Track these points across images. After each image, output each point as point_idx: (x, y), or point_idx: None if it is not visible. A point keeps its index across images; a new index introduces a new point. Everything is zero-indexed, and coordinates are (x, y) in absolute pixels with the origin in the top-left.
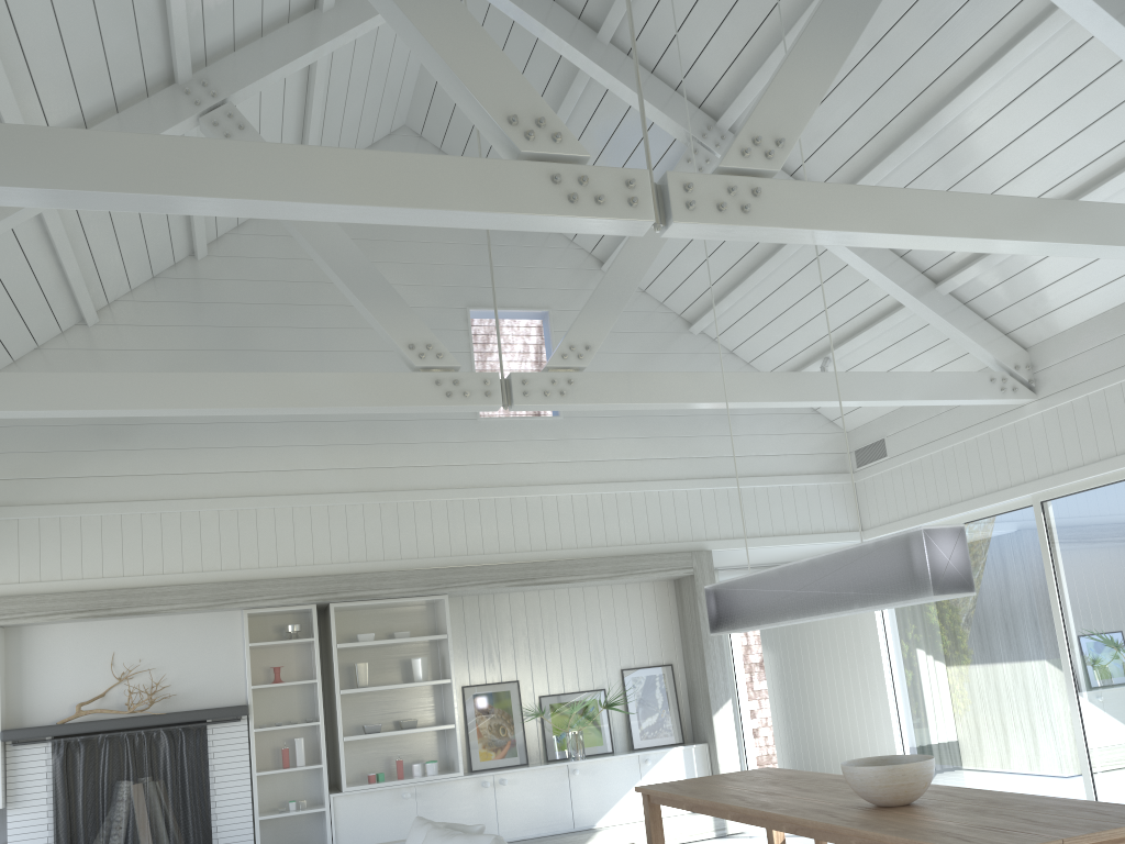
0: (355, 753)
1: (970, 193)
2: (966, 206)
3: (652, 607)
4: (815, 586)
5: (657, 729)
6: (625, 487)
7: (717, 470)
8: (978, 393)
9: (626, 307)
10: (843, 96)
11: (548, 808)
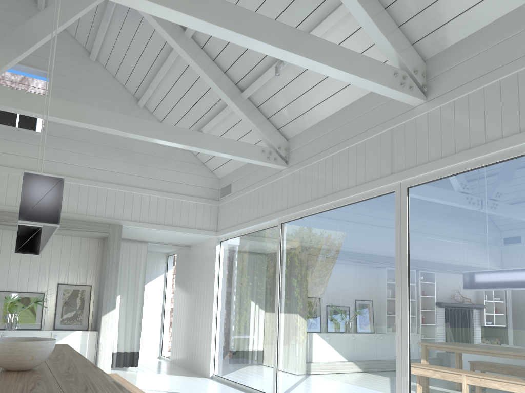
0: None
1: None
2: None
3: (86, 252)
4: None
5: (73, 320)
6: (77, 181)
7: (138, 183)
8: (253, 156)
9: (101, 82)
10: None
11: None
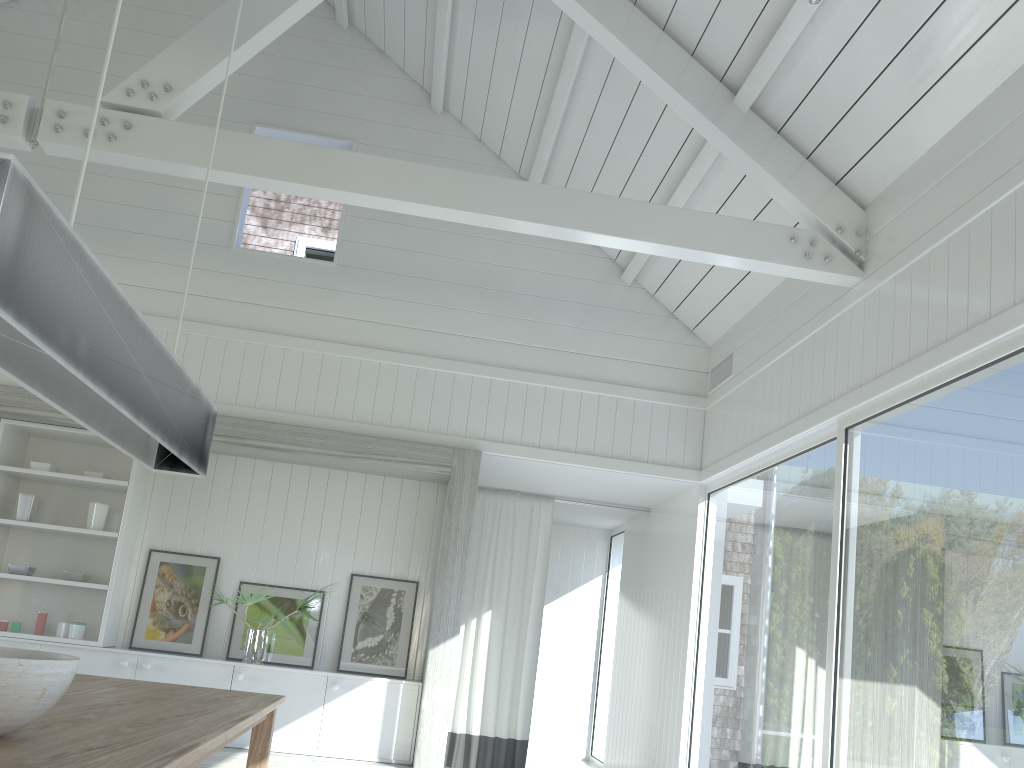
0: (15, 597)
1: None
2: None
3: (411, 510)
4: None
5: (376, 653)
6: (393, 357)
7: (520, 361)
8: (764, 253)
9: (452, 154)
10: None
11: None
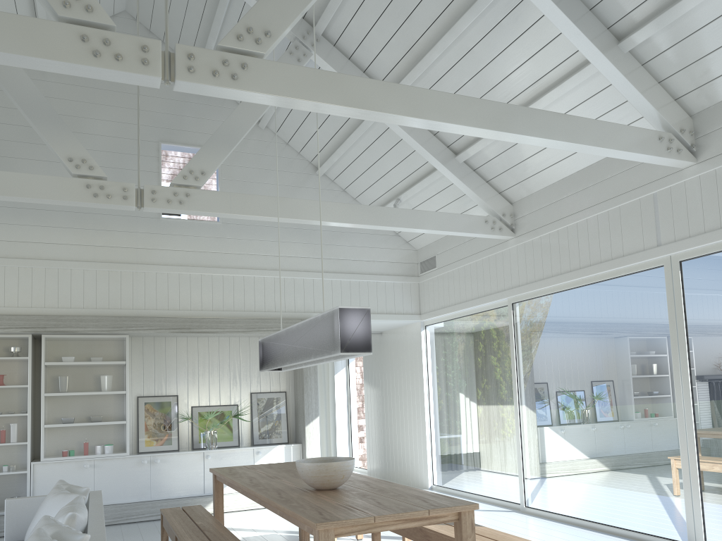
0: (58, 436)
1: (408, 86)
2: (404, 94)
3: None
4: (298, 342)
5: (271, 432)
6: (261, 273)
7: (326, 267)
8: (475, 229)
9: (274, 153)
10: (388, 19)
11: (187, 479)
